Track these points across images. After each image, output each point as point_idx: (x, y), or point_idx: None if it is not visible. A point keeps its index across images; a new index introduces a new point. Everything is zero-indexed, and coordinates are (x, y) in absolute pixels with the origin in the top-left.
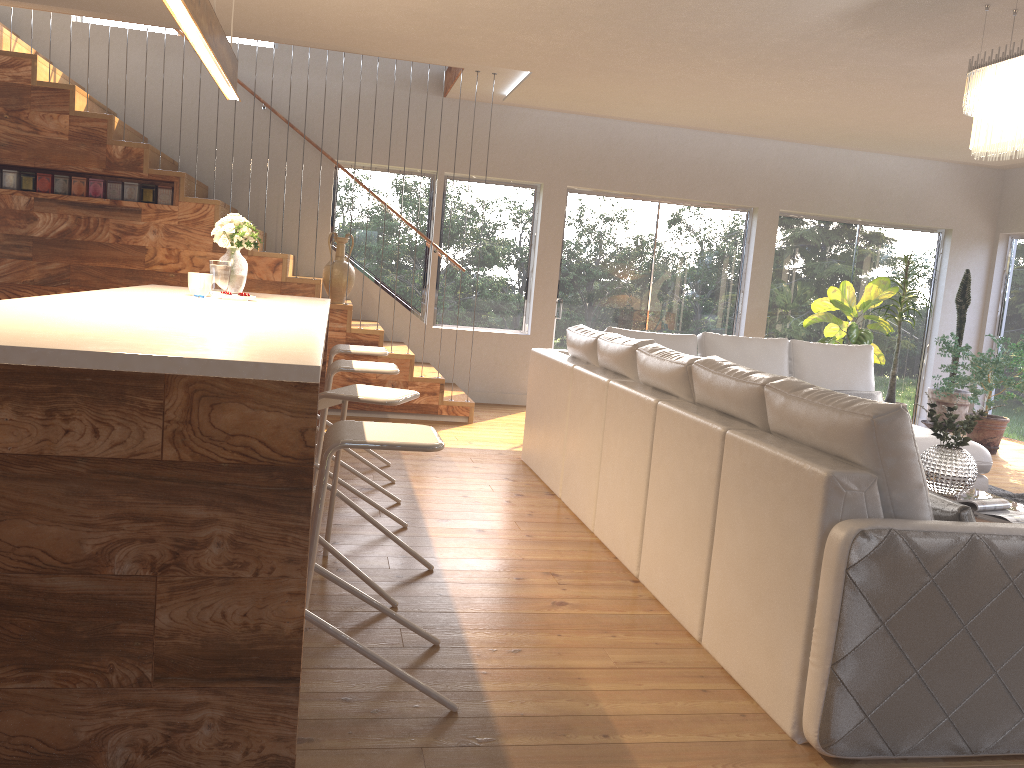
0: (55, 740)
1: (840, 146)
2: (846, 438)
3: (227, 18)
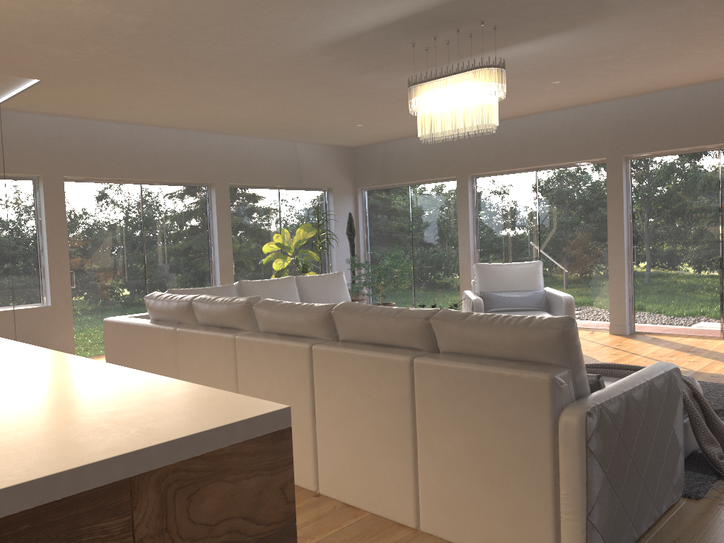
0: None
1: (261, 136)
2: (541, 347)
3: None
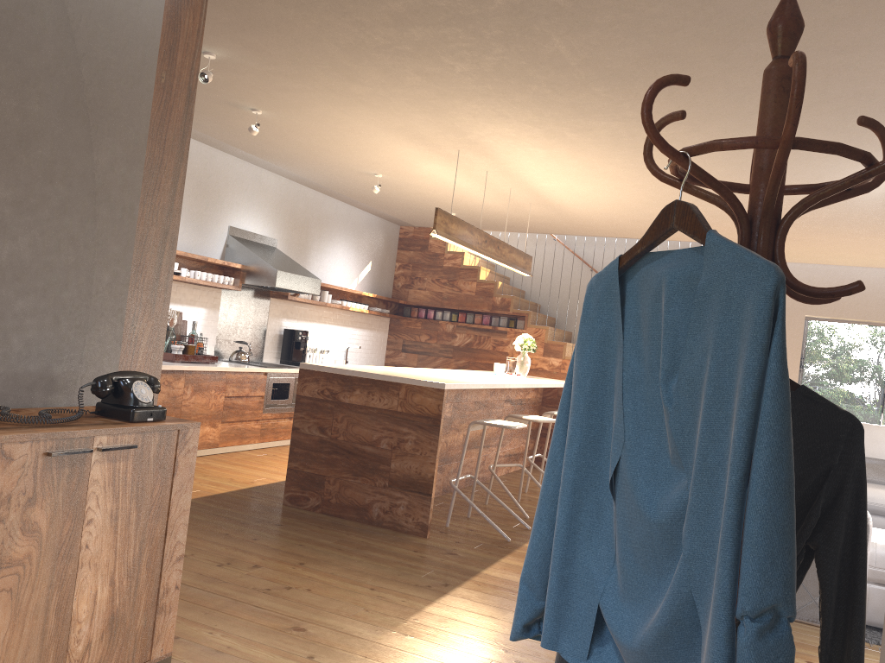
0: (359, 501)
1: None
2: None
3: (549, 228)
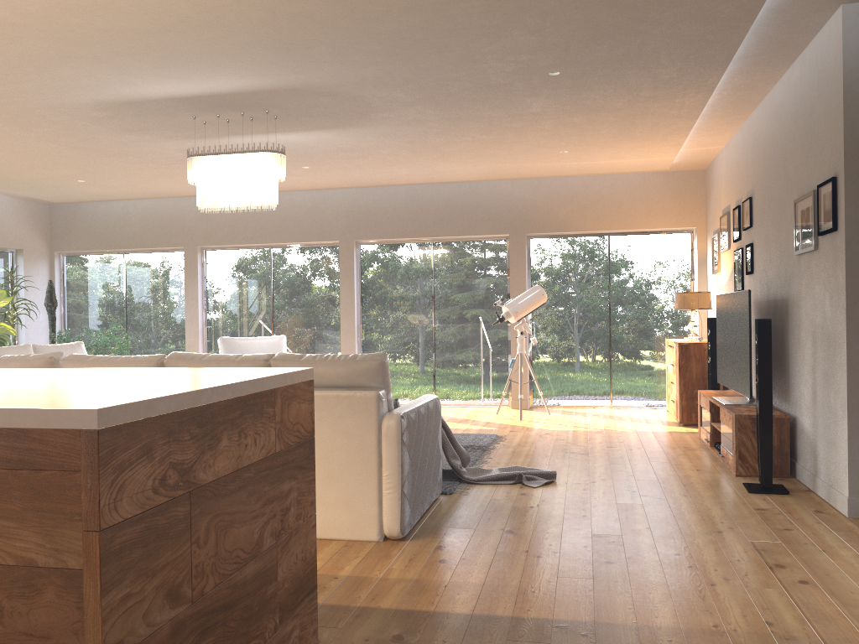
0: None
1: None
2: (366, 374)
3: None
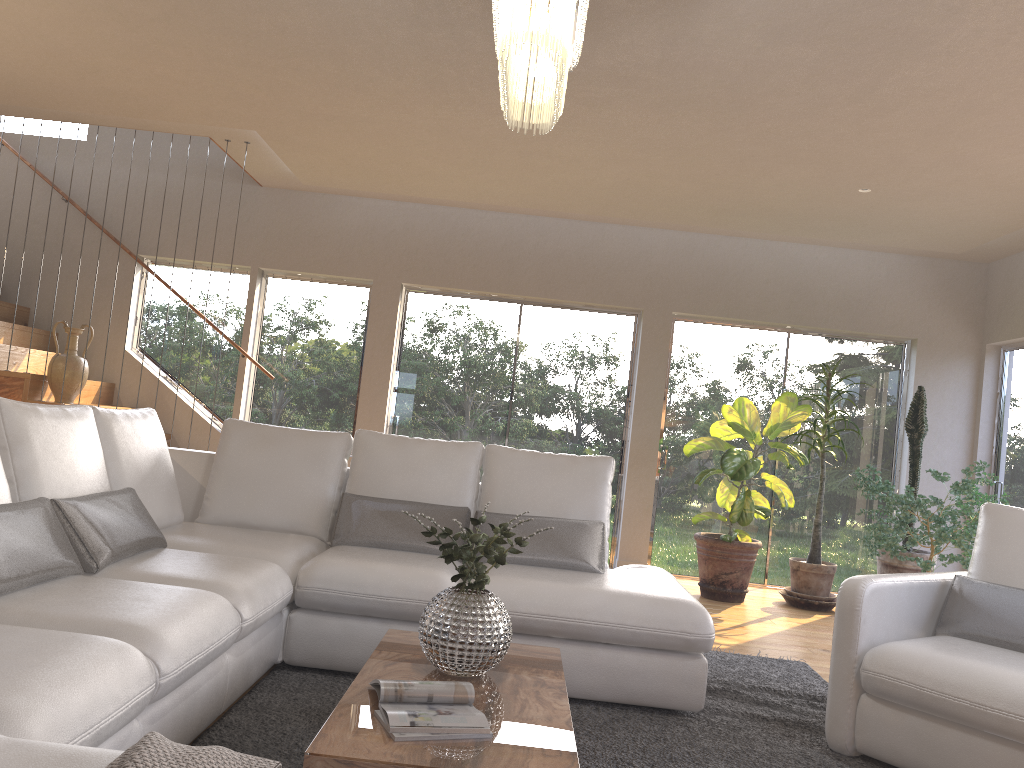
0: None
1: (747, 234)
2: None
3: None
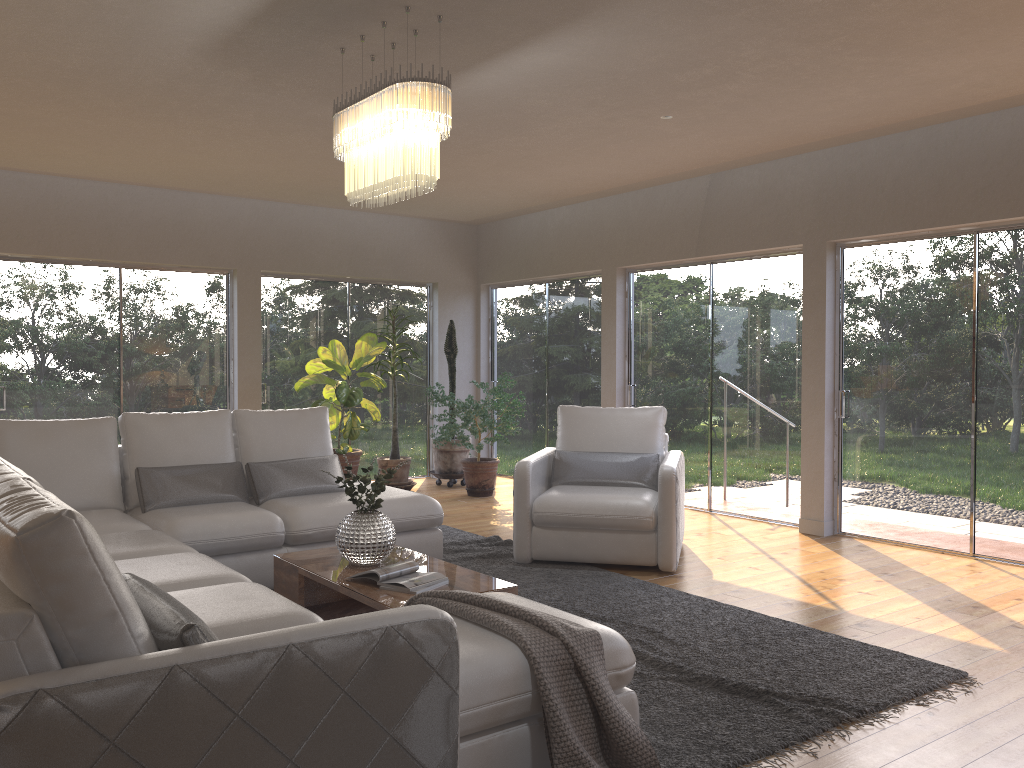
0: None
1: (316, 204)
2: (2, 565)
3: None
